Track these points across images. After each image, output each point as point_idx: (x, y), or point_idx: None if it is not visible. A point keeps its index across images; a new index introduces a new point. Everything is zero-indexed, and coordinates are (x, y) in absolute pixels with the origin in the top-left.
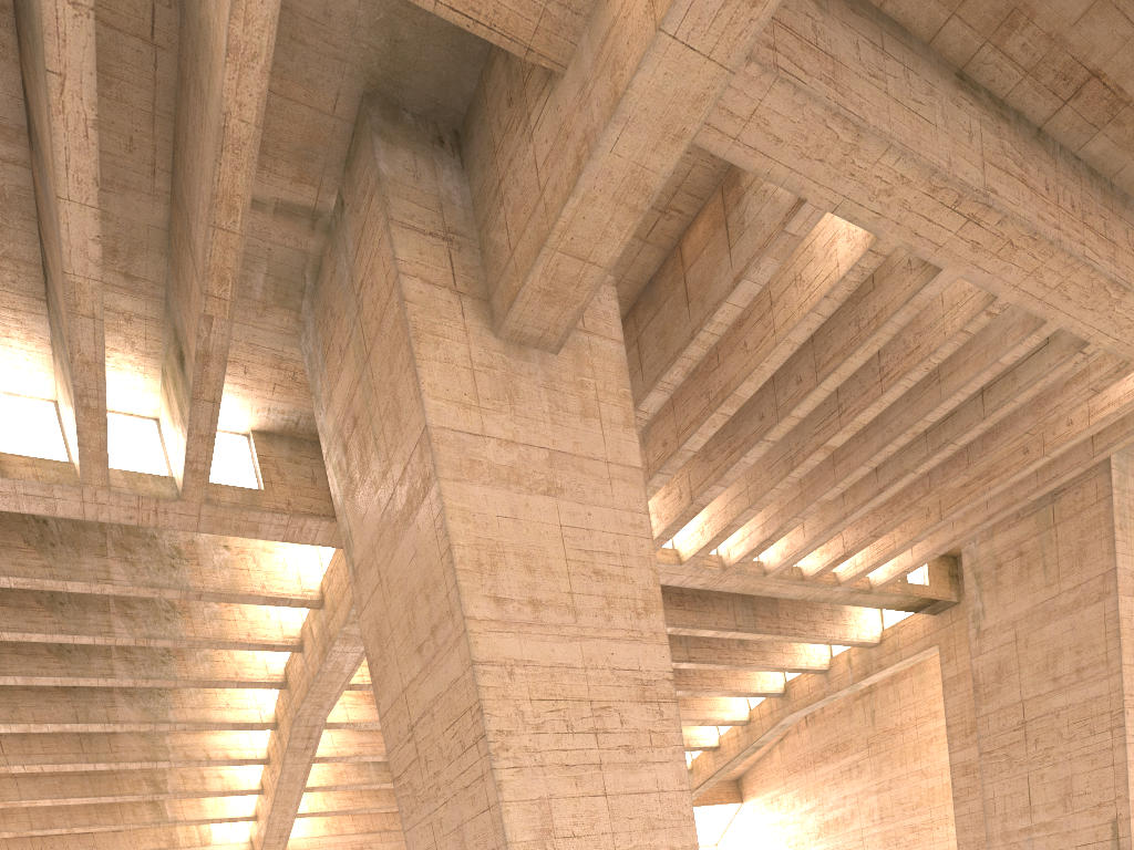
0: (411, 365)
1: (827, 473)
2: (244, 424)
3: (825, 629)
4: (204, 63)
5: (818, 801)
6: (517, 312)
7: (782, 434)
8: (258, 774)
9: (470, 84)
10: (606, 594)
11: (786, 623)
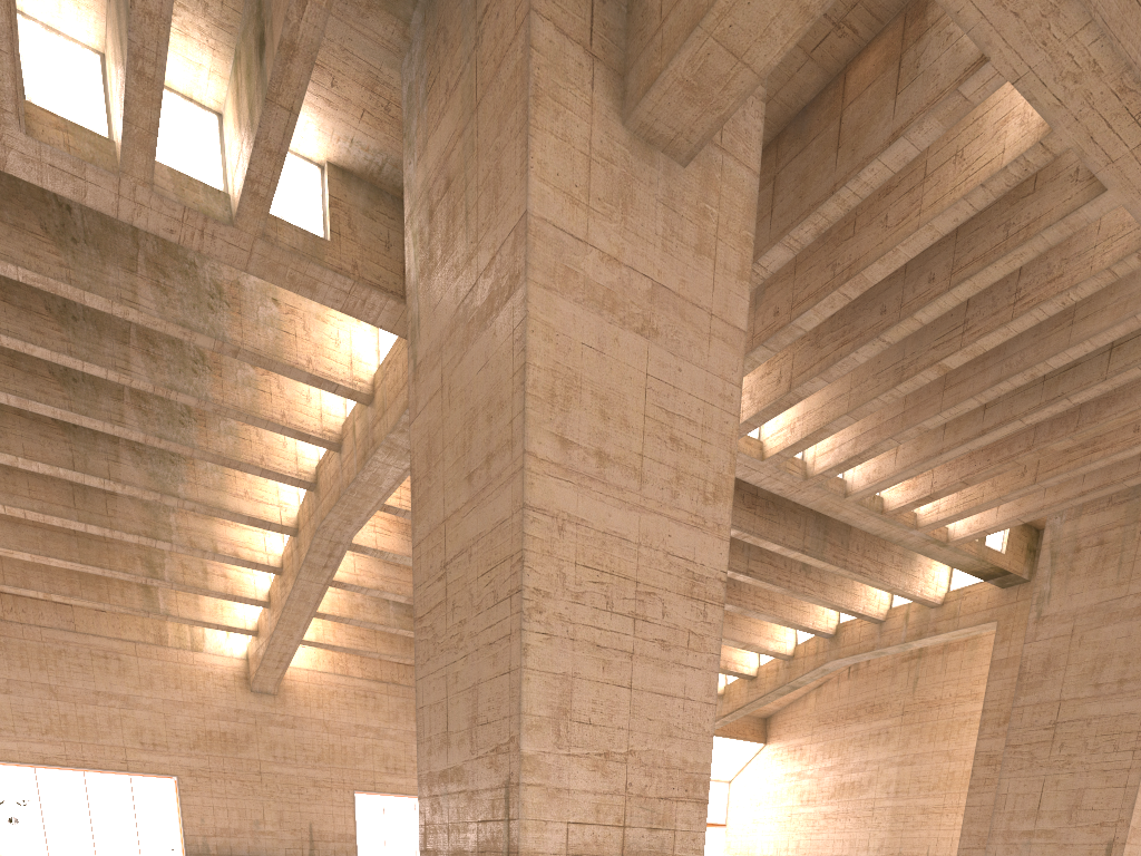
0: (523, 132)
1: (935, 397)
2: (320, 151)
3: (891, 575)
4: None
5: (840, 760)
6: (652, 101)
7: (899, 337)
8: (267, 584)
9: None
10: (677, 467)
11: (854, 558)
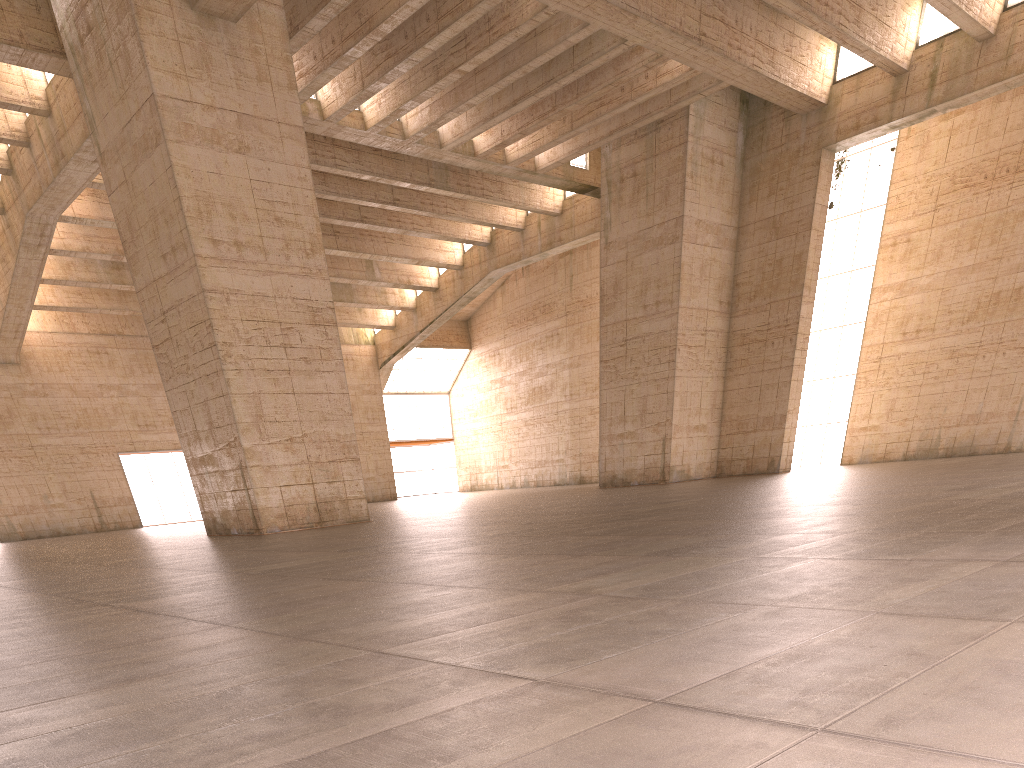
0: (137, 37)
1: (471, 79)
2: None
3: (511, 192)
4: None
5: (529, 365)
6: (205, 1)
7: (422, 58)
8: None
9: None
10: (285, 238)
11: (476, 182)
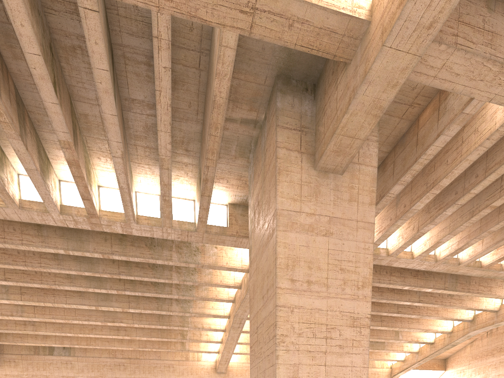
0: (275, 184)
1: (495, 217)
2: (225, 201)
3: (496, 290)
4: (211, 77)
5: (484, 375)
6: (323, 160)
7: (465, 201)
8: (221, 335)
9: (320, 65)
10: (344, 279)
11: (474, 287)
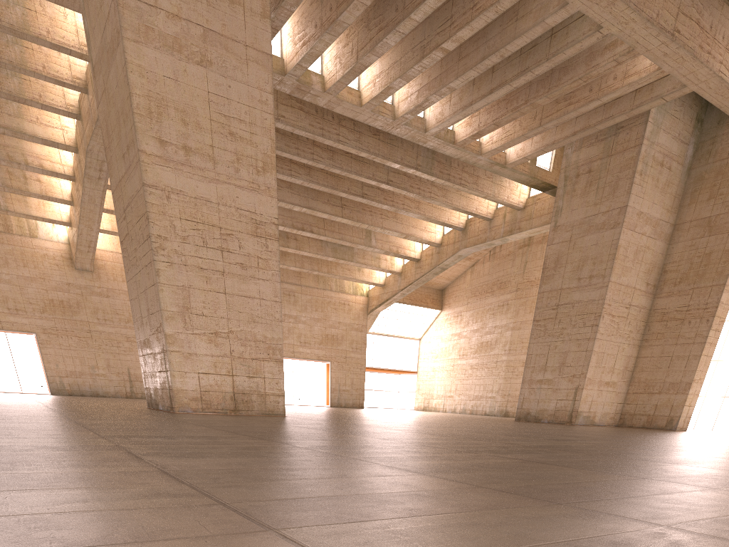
0: None
1: (455, 65)
2: None
3: (484, 185)
4: None
5: (481, 325)
6: None
7: (408, 30)
8: (69, 186)
9: None
10: (237, 152)
11: (456, 173)
